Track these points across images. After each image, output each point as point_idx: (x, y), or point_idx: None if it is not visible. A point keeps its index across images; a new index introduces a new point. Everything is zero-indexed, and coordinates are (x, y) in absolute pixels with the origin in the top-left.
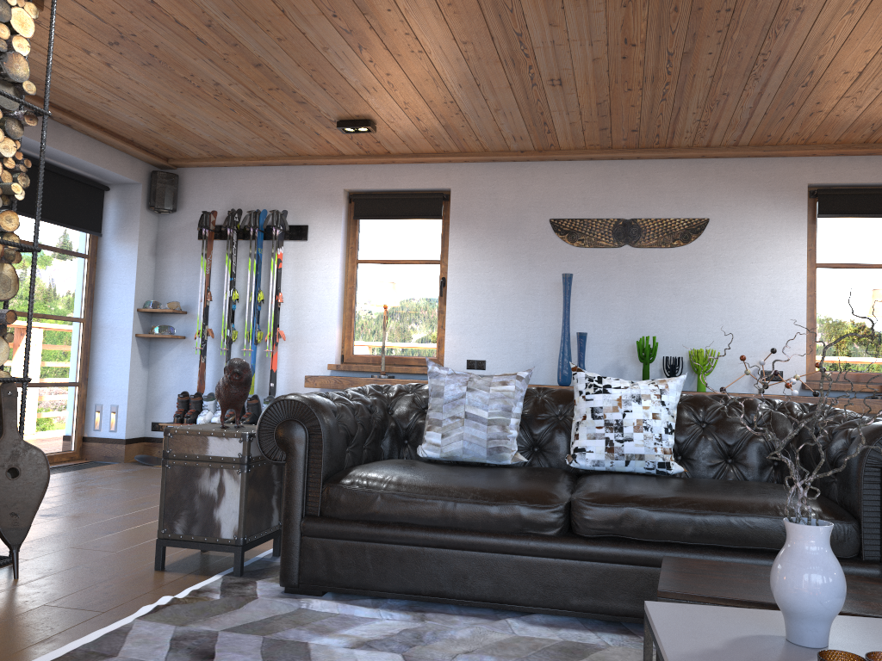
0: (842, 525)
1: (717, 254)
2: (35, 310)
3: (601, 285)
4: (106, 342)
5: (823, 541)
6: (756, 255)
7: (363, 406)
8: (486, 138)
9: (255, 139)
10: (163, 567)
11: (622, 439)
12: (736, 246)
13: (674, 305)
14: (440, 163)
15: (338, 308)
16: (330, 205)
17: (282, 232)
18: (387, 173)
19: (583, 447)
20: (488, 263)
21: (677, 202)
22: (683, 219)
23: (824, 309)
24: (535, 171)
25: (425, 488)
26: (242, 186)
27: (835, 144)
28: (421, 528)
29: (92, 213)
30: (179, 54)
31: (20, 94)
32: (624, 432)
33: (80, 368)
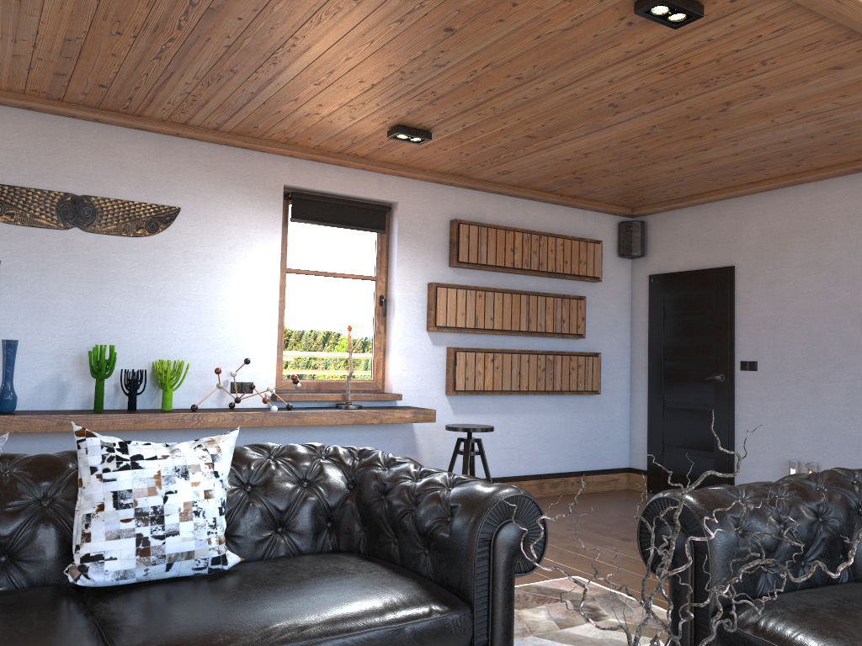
0: (460, 616)
1: (188, 250)
2: None
3: (39, 276)
4: None
5: None
6: (231, 255)
7: None
8: None
9: None
10: None
11: (163, 534)
12: (210, 243)
13: (136, 306)
14: None
15: None
16: None
17: None
18: None
19: (100, 552)
20: None
21: (143, 183)
22: (150, 204)
23: (292, 316)
24: None
25: None
26: None
27: (314, 149)
28: None
29: None
30: None
31: None
32: (167, 523)
33: None
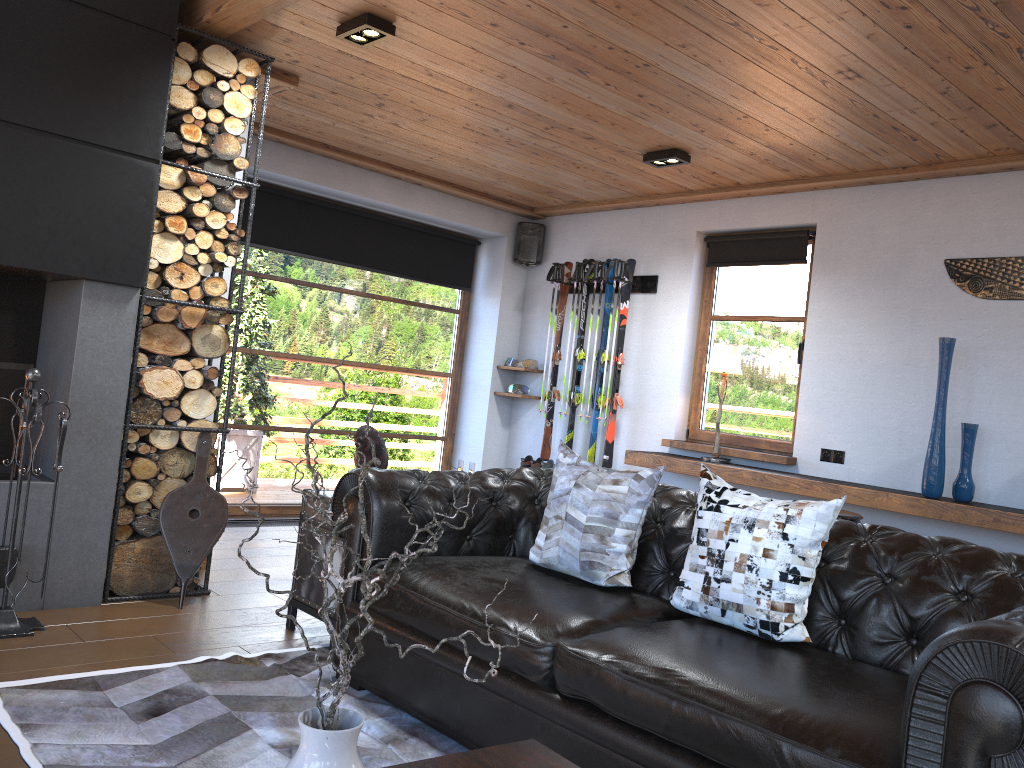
0: None
1: None
2: (400, 364)
3: (1016, 355)
4: (470, 398)
5: (315, 750)
6: None
7: (476, 491)
8: (837, 156)
9: (588, 182)
10: (292, 626)
11: (719, 578)
12: None
13: None
14: (806, 192)
15: (683, 373)
16: (681, 251)
17: (628, 284)
18: (744, 209)
19: (683, 580)
20: (857, 322)
21: None
22: None
23: None
24: (928, 193)
25: (439, 593)
26: (599, 233)
27: None
28: (426, 638)
29: (461, 269)
30: (437, 106)
31: (236, 170)
32: (723, 569)
33: (446, 423)
